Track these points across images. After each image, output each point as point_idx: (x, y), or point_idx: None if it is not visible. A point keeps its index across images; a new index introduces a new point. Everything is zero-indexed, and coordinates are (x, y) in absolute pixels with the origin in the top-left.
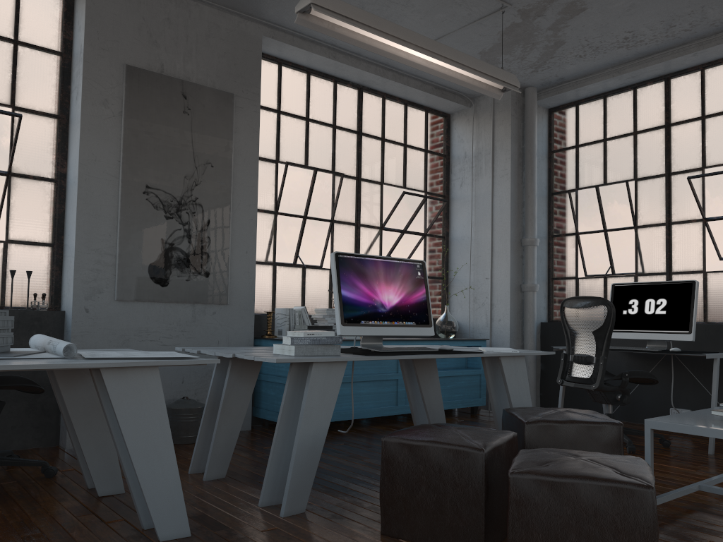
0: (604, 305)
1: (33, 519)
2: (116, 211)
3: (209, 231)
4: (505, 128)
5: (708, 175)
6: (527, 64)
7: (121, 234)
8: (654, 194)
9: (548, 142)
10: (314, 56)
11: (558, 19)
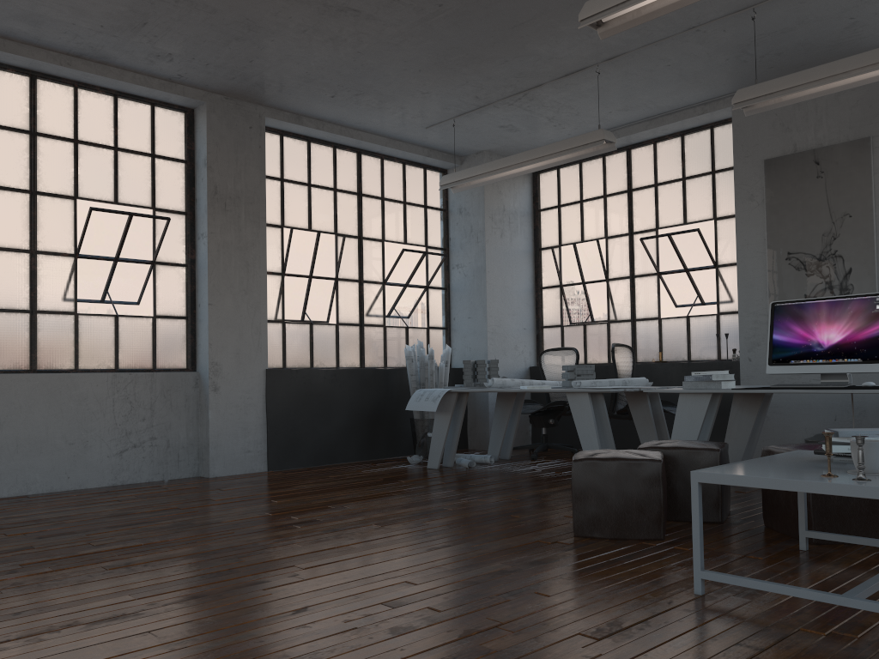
0: None
1: None
2: (765, 279)
3: (850, 279)
4: None
5: None
6: None
7: (768, 297)
8: None
9: None
10: None
11: None
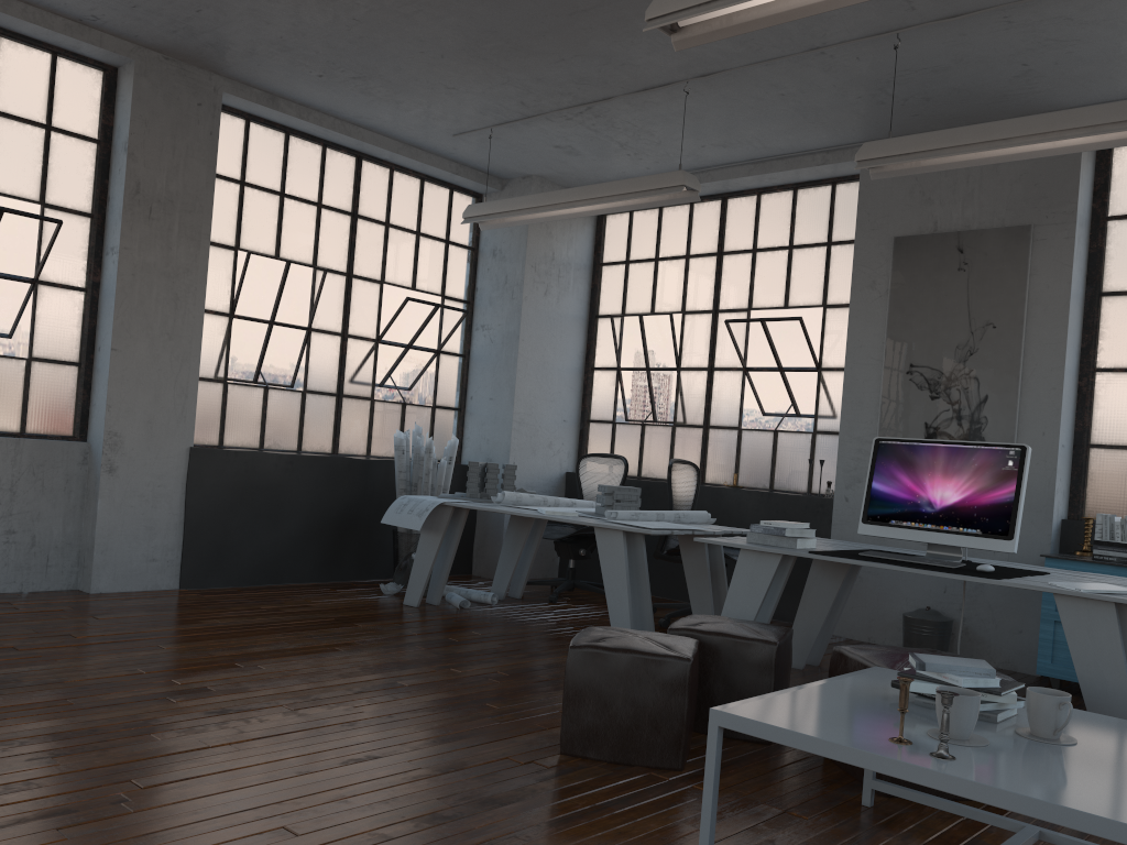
0: None
1: None
2: (878, 396)
3: (984, 410)
4: None
5: None
6: None
7: (879, 420)
8: None
9: None
10: None
11: None
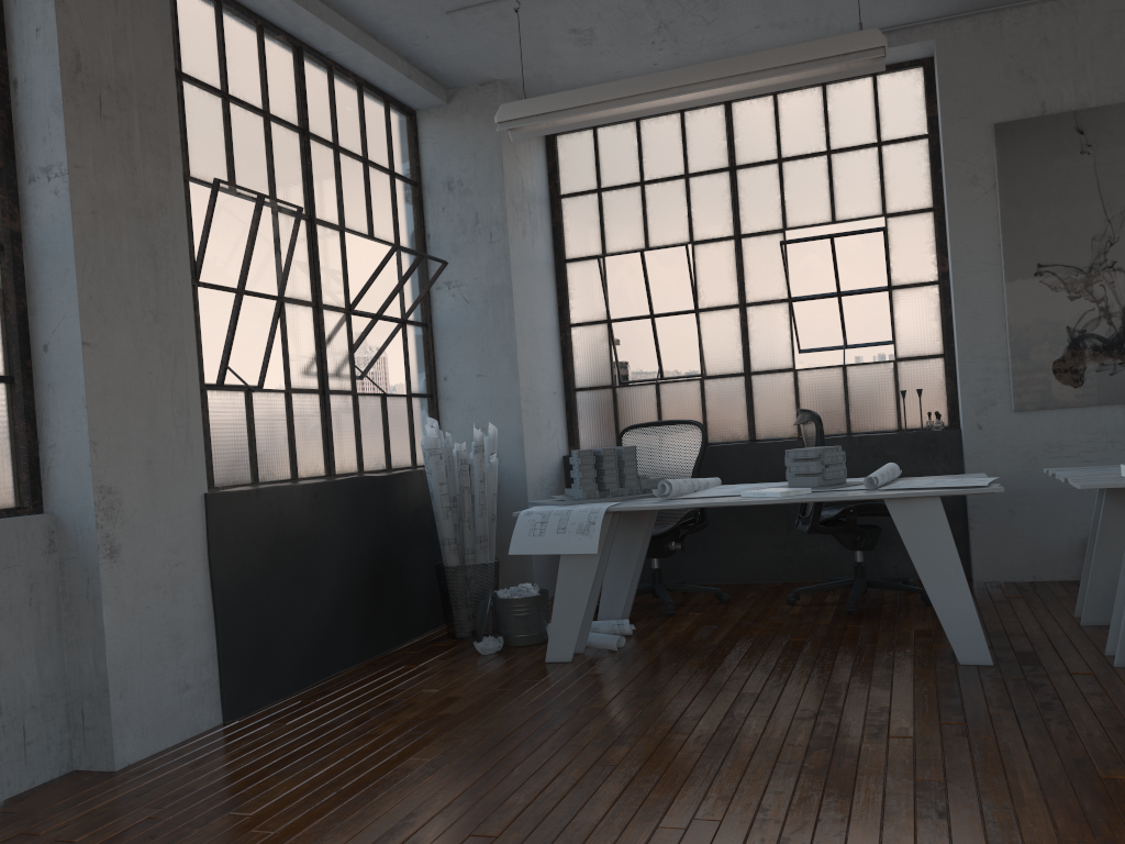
0: None
1: (878, 634)
2: (1002, 305)
3: None
4: None
5: None
6: None
7: (1010, 332)
8: None
9: None
10: None
11: None
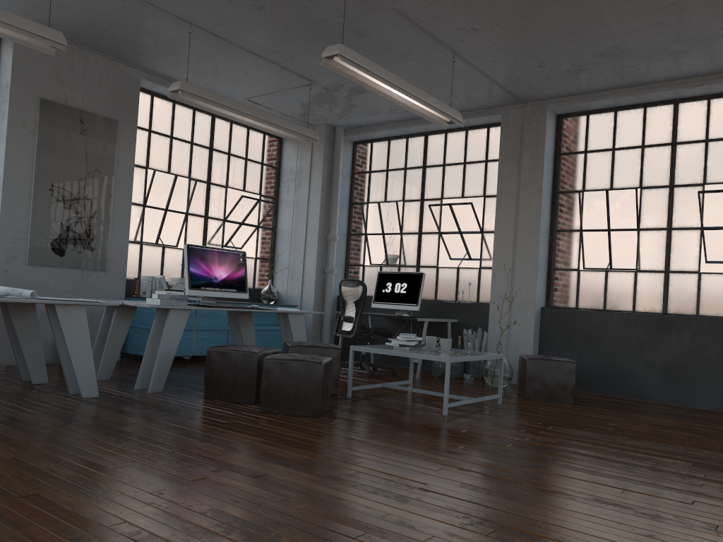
0: (361, 285)
1: (0, 390)
2: (29, 202)
3: (96, 219)
4: (320, 155)
5: (439, 205)
6: (334, 114)
7: (32, 218)
8: (413, 212)
9: (352, 166)
10: None
11: (349, 94)
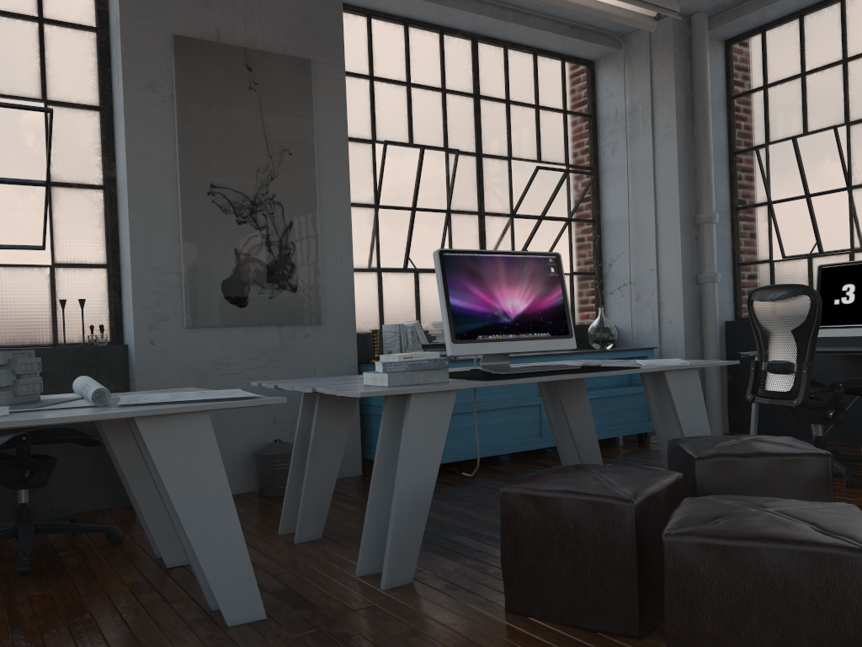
0: (805, 294)
1: (85, 600)
2: (177, 219)
3: (292, 236)
4: (667, 72)
5: None
6: None
7: (184, 247)
8: None
9: (727, 86)
10: (410, 1)
11: None
